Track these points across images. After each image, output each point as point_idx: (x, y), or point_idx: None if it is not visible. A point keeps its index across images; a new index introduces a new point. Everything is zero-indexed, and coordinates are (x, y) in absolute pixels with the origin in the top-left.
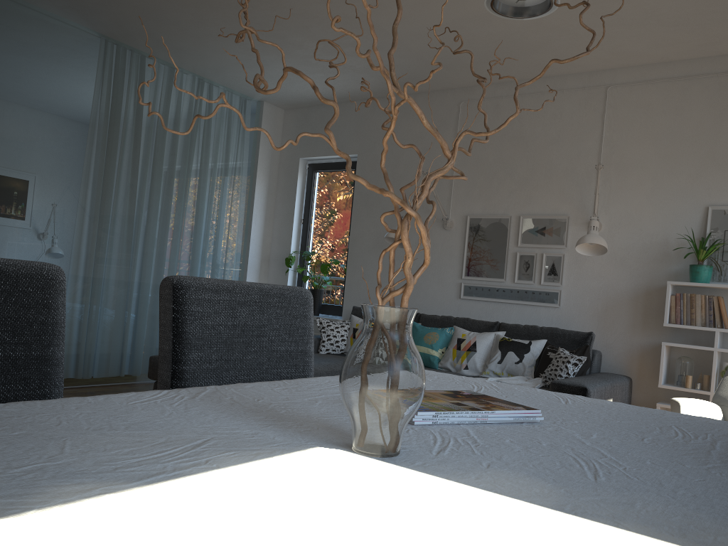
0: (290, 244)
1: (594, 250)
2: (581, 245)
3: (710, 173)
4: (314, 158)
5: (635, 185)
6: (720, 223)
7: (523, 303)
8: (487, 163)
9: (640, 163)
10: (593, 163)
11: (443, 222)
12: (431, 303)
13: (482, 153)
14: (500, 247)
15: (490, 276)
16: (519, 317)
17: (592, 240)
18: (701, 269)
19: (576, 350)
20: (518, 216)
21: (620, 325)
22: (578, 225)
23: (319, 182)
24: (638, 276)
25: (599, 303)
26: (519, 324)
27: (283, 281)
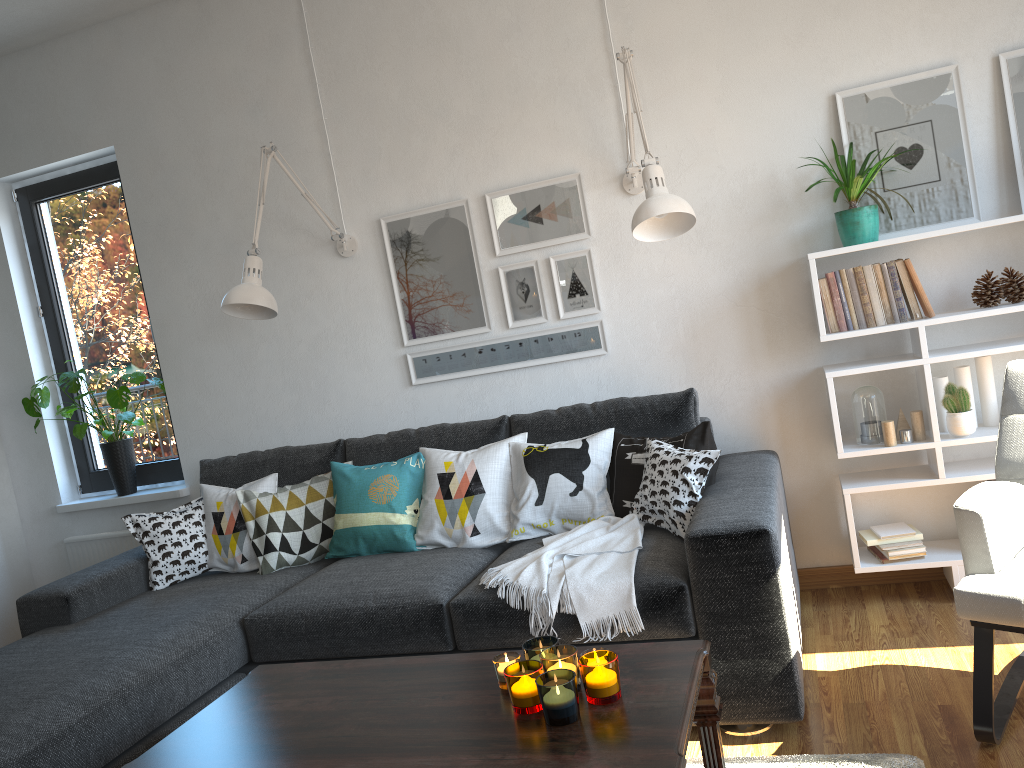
0: (29, 364)
1: (666, 227)
2: (639, 224)
3: (822, 29)
4: (23, 174)
5: (689, 83)
6: (864, 121)
7: (537, 364)
8: (389, 103)
9: (689, 37)
10: (598, 57)
11: (334, 243)
12: (357, 410)
13: (374, 87)
14: (462, 265)
15: (459, 327)
16: (536, 392)
17: (667, 207)
18: (862, 216)
19: (686, 439)
20: (481, 196)
21: (727, 358)
22: (601, 187)
23: (52, 222)
24: (738, 258)
25: (679, 326)
26: (548, 410)
27: (38, 443)
